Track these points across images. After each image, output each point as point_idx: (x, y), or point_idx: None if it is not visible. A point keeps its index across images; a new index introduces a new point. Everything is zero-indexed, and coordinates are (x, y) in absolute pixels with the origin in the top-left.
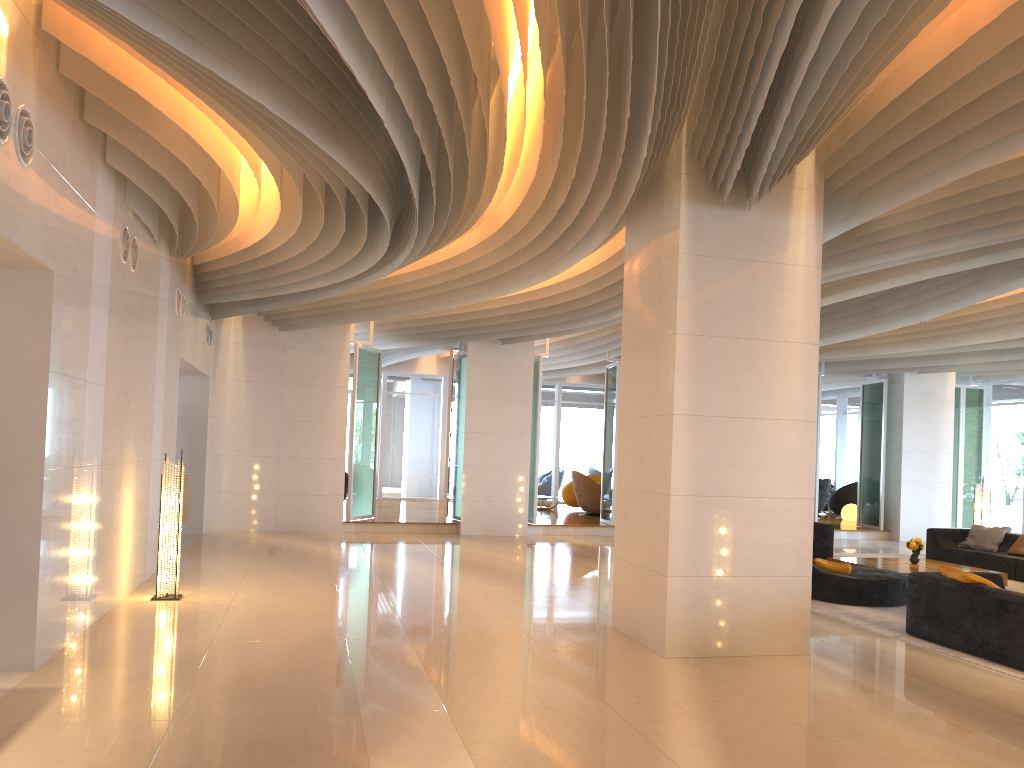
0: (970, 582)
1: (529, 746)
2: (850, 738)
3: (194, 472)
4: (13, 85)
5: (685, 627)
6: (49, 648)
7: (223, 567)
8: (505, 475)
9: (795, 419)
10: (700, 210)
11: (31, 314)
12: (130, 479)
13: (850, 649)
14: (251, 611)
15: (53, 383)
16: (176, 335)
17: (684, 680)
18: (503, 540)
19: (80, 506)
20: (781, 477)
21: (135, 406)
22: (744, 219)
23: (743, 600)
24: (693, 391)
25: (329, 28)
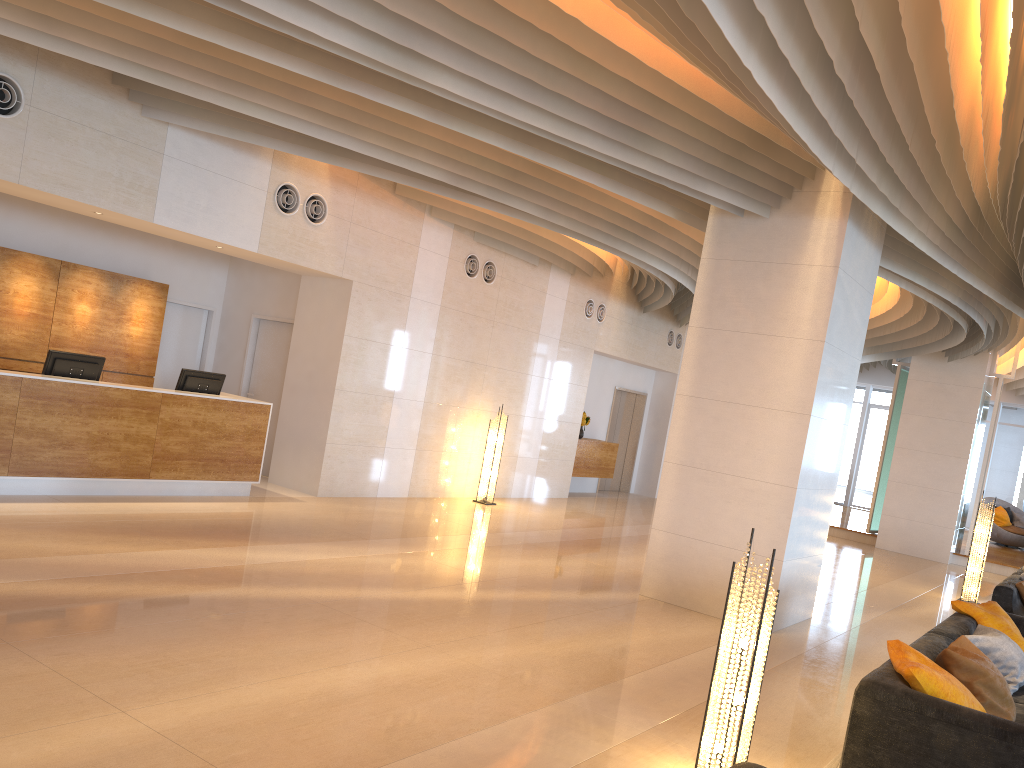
0: (957, 611)
1: (380, 566)
2: (552, 630)
3: (656, 448)
4: (302, 185)
5: (659, 574)
6: (338, 491)
7: (581, 506)
8: (932, 496)
9: (788, 410)
10: (725, 220)
11: (342, 304)
12: (479, 421)
13: (830, 648)
14: (500, 516)
15: (350, 343)
16: (585, 333)
17: (592, 597)
18: (901, 558)
19: (388, 420)
20: (766, 462)
21: (490, 374)
22: (765, 225)
23: (713, 565)
24: (696, 376)
25: (338, 141)
